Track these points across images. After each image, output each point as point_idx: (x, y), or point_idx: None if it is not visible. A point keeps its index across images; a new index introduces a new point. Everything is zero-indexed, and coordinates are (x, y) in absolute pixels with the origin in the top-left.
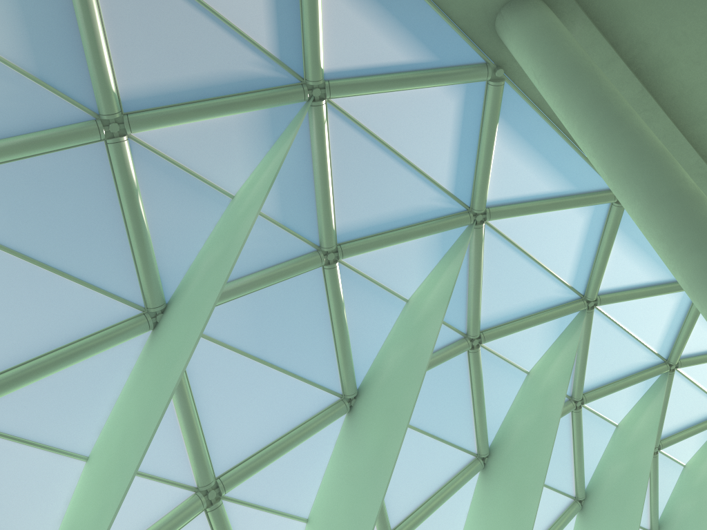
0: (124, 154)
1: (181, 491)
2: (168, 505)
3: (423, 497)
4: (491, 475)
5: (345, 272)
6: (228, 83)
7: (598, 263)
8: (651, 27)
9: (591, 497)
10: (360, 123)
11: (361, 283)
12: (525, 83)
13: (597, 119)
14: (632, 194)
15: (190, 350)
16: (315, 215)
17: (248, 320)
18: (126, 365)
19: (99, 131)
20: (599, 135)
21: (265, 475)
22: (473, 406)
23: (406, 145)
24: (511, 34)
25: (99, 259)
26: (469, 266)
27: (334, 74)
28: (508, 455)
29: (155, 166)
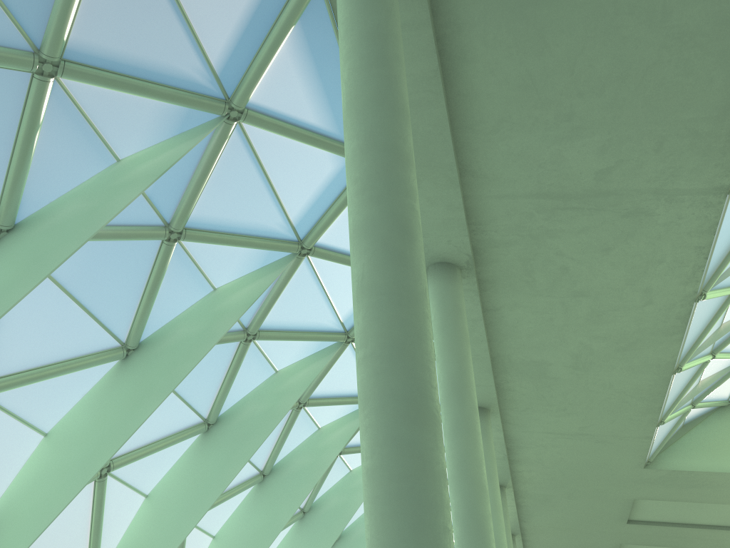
0: None
1: None
2: None
3: (42, 361)
4: (128, 367)
5: (58, 95)
6: None
7: (328, 216)
8: (471, 15)
9: (220, 424)
10: None
11: (72, 116)
12: None
13: (366, 50)
14: (355, 131)
15: None
16: (48, 12)
17: None
18: None
19: None
20: (360, 65)
21: None
22: (143, 296)
23: None
24: None
25: None
26: (202, 157)
27: None
28: (154, 355)
29: None
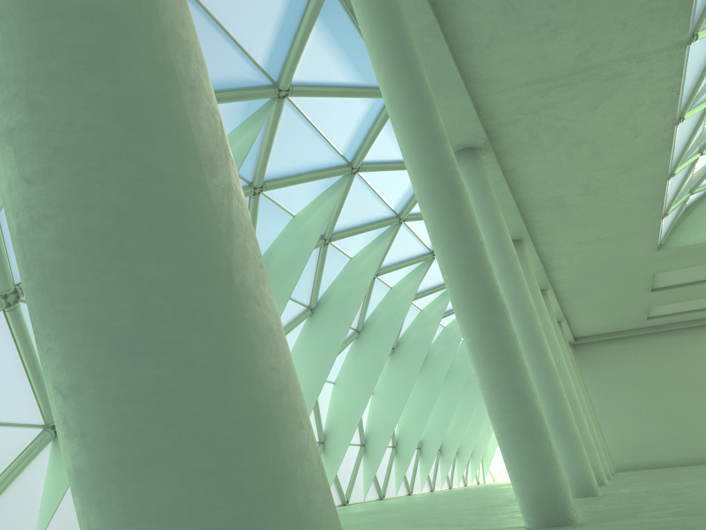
0: None
1: None
2: None
3: None
4: None
5: None
6: None
7: (368, 141)
8: None
9: (320, 307)
10: None
11: None
12: None
13: (392, 59)
14: (401, 124)
15: None
16: None
17: None
18: None
19: None
20: (391, 72)
21: None
22: None
23: (233, 23)
24: None
25: None
26: (265, 130)
27: None
28: None
29: None
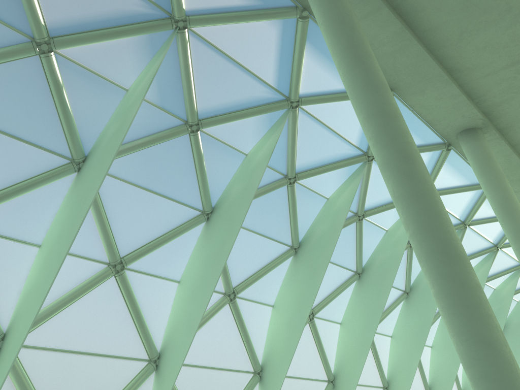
0: (52, 64)
1: (99, 265)
2: (91, 272)
3: (254, 270)
4: (299, 258)
5: (204, 137)
6: (120, 18)
7: None
8: None
9: (365, 272)
10: (211, 44)
11: (215, 144)
12: None
13: (347, 59)
14: (359, 110)
15: (97, 188)
16: (183, 102)
17: (140, 166)
18: (61, 193)
19: (34, 49)
20: (347, 70)
21: (152, 256)
22: (290, 218)
23: (243, 58)
24: None
25: (40, 129)
26: (288, 134)
27: (192, 12)
28: (310, 247)
29: (73, 71)
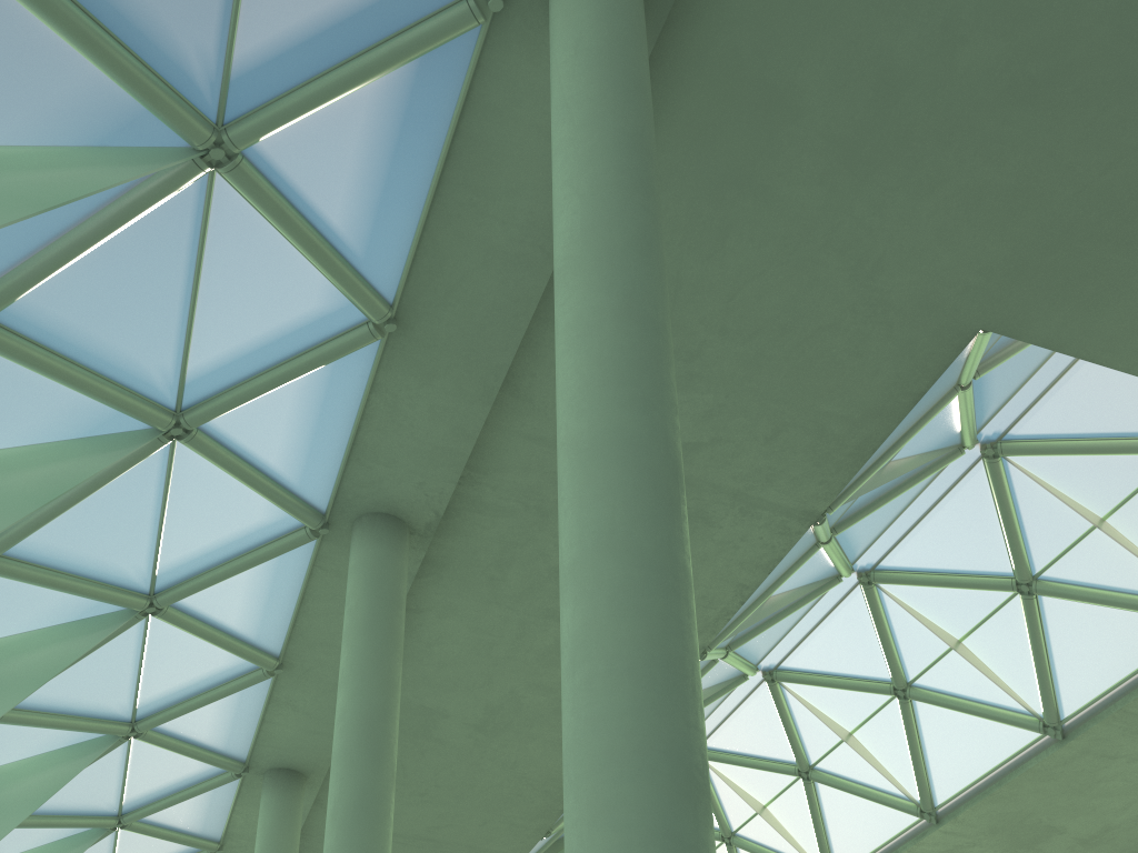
0: None
1: None
2: None
3: None
4: None
5: None
6: None
7: (258, 383)
8: None
9: None
10: None
11: None
12: (495, 58)
13: (627, 162)
14: (602, 281)
15: None
16: None
17: None
18: None
19: None
20: (616, 180)
21: None
22: None
23: None
24: None
25: None
26: (111, 204)
27: None
28: None
29: None
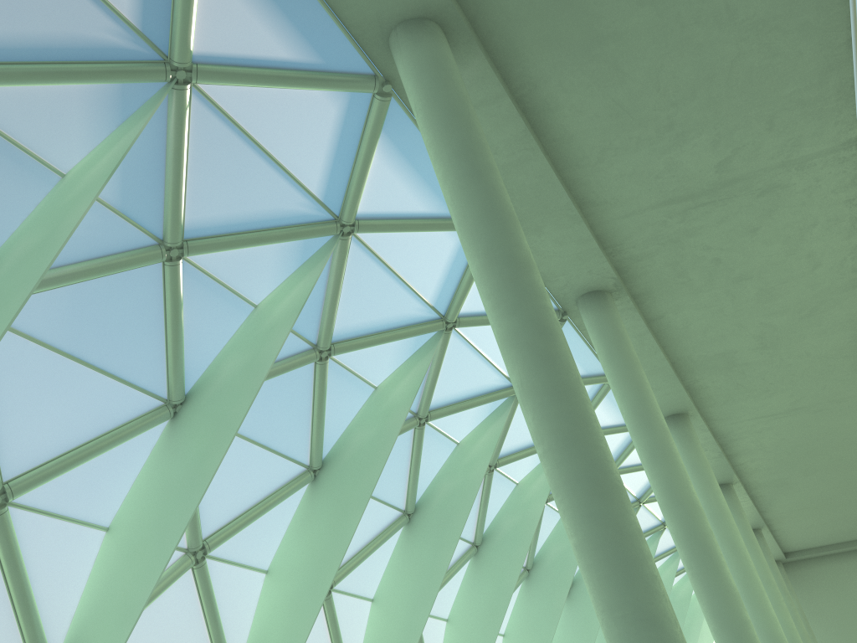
0: None
1: None
2: None
3: (243, 507)
4: (320, 487)
5: (189, 271)
6: (73, 48)
7: (462, 287)
8: (542, 71)
9: (420, 511)
10: (227, 115)
11: (206, 284)
12: None
13: (460, 170)
14: (474, 250)
15: None
16: (161, 206)
17: (65, 314)
18: None
19: None
20: (458, 186)
21: (64, 481)
22: (313, 418)
23: (277, 144)
24: (402, 56)
25: None
26: (329, 276)
27: (205, 59)
28: (340, 469)
29: None
